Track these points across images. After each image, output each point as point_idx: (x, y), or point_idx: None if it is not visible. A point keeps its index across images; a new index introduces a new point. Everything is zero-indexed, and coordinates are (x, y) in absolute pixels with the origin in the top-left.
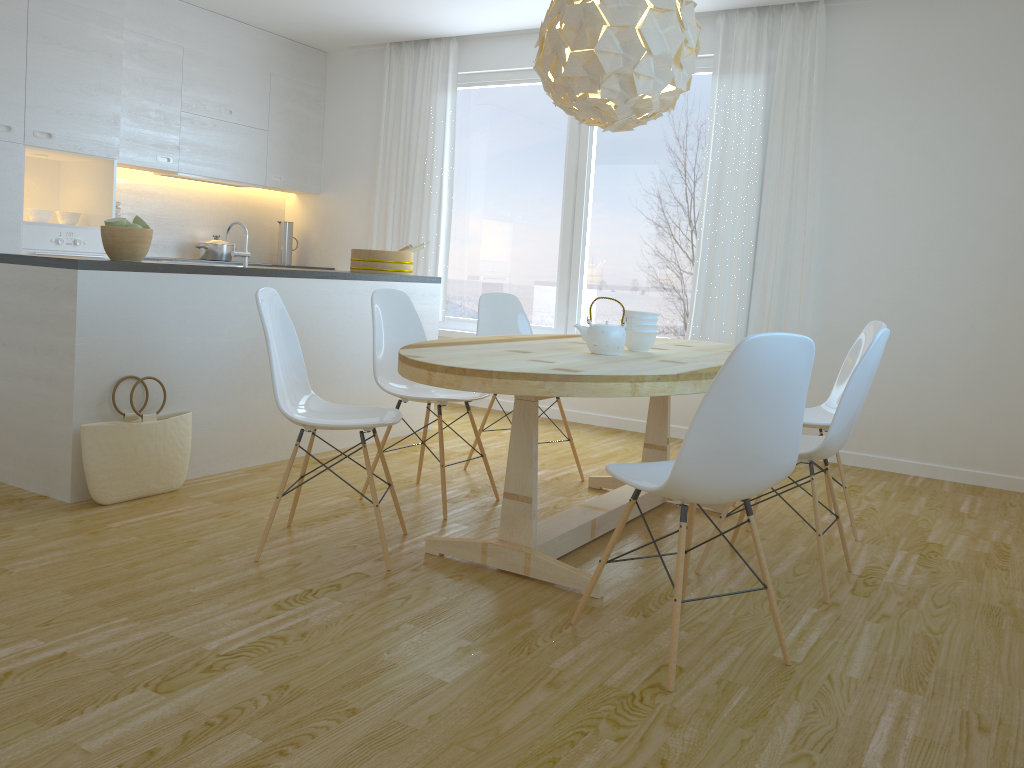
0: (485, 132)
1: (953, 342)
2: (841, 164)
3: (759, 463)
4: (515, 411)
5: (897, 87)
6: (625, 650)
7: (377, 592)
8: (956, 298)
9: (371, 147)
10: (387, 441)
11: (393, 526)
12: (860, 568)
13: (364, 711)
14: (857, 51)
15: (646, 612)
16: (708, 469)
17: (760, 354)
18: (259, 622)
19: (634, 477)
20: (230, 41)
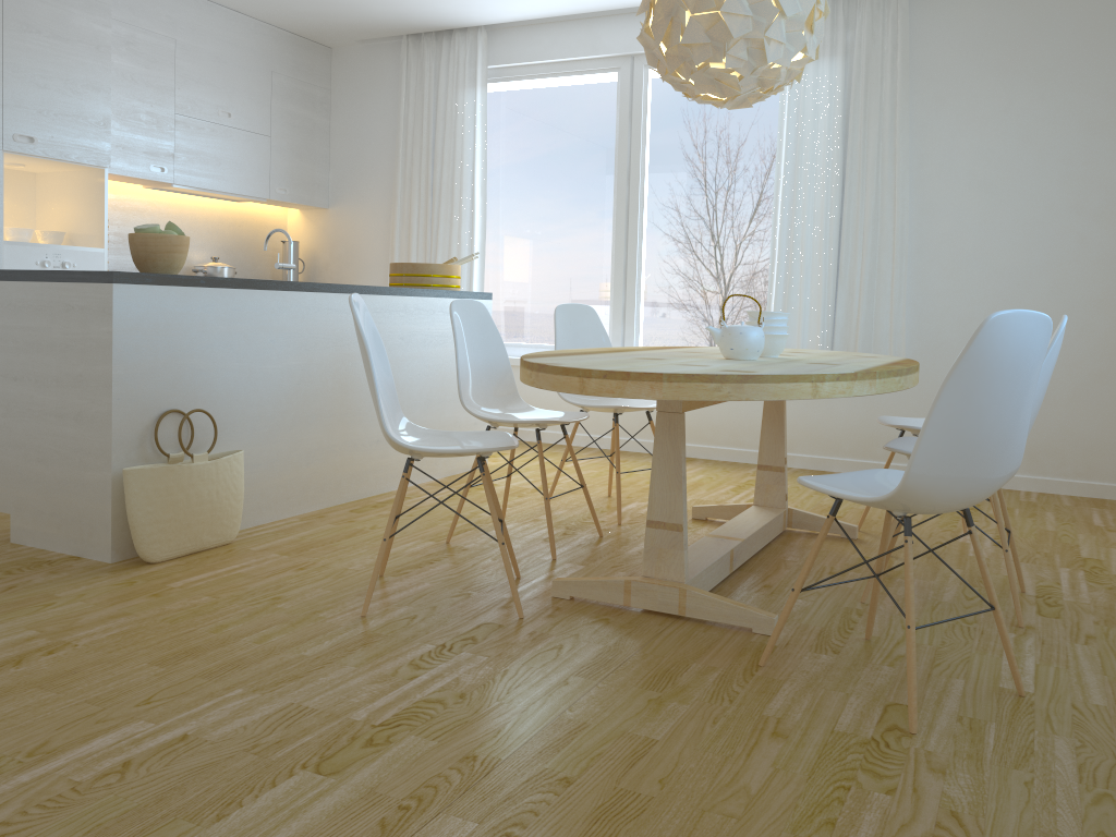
0: (520, 132)
1: (1062, 343)
2: (930, 154)
3: (992, 463)
4: (658, 426)
5: (989, 68)
6: (836, 691)
7: (521, 643)
8: (1064, 295)
9: (388, 153)
10: (444, 480)
11: (500, 570)
12: (1032, 588)
13: (580, 780)
14: (943, 30)
15: (834, 648)
16: (943, 472)
17: (1003, 334)
18: (402, 685)
19: (835, 489)
20: (226, 33)
